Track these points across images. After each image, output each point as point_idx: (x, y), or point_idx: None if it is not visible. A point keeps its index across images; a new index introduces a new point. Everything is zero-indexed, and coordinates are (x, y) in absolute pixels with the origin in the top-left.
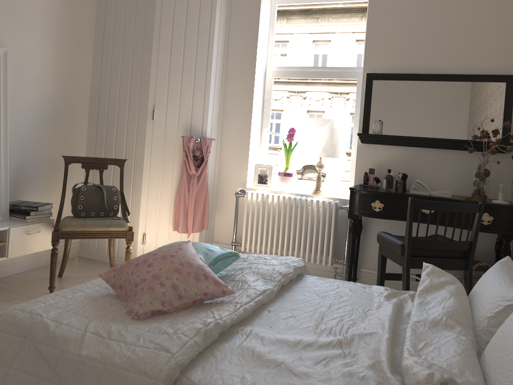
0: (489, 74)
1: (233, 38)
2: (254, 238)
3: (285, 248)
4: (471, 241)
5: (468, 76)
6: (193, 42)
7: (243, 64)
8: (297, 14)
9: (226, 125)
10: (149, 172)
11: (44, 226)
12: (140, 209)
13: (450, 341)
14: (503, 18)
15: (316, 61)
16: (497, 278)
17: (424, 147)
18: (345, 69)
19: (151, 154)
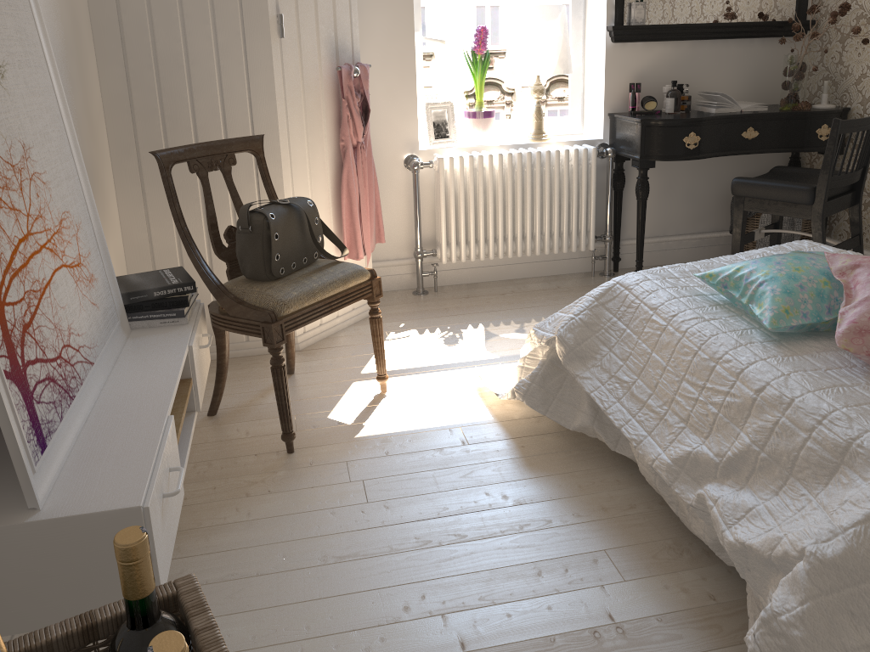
0: None
1: None
2: (464, 237)
3: (520, 240)
4: (864, 166)
5: None
6: None
7: None
8: None
9: (361, 33)
10: (289, 155)
11: (202, 320)
12: None
13: None
14: None
15: None
16: None
17: (703, 39)
18: None
19: (287, 116)
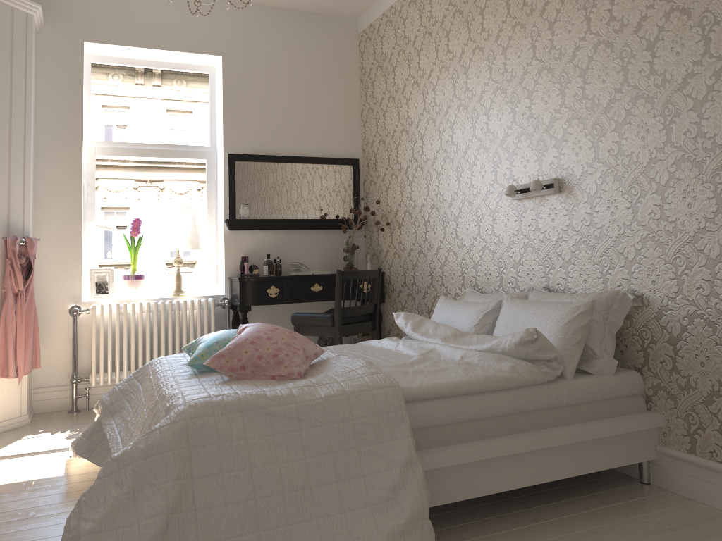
0: (339, 157)
1: (43, 101)
2: (110, 365)
3: None
4: (375, 304)
5: (323, 159)
6: (5, 103)
7: (62, 136)
8: (122, 77)
9: (41, 219)
10: None
11: None
12: None
13: (479, 337)
14: (345, 108)
15: (152, 137)
16: (458, 305)
17: (292, 229)
18: (191, 148)
19: None
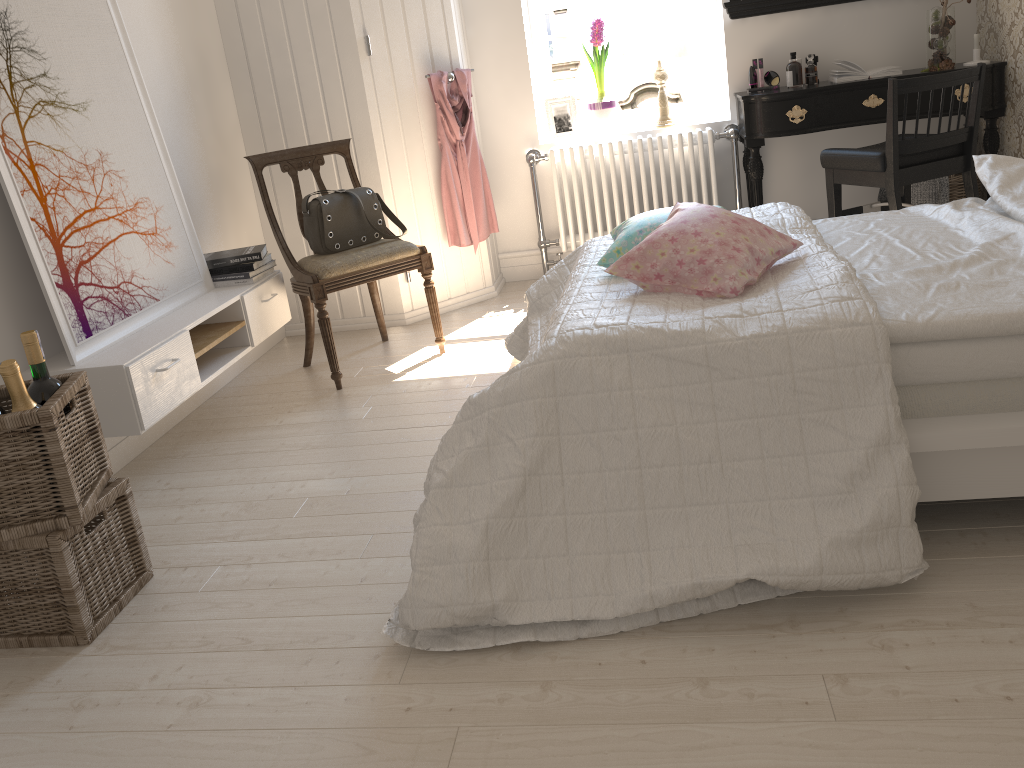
0: None
1: None
2: (581, 226)
3: None
4: (971, 127)
5: None
6: None
7: None
8: None
9: (476, 40)
10: (385, 155)
11: (275, 284)
12: (388, 224)
13: None
14: None
15: None
16: None
17: (836, 3)
18: None
19: (381, 121)
